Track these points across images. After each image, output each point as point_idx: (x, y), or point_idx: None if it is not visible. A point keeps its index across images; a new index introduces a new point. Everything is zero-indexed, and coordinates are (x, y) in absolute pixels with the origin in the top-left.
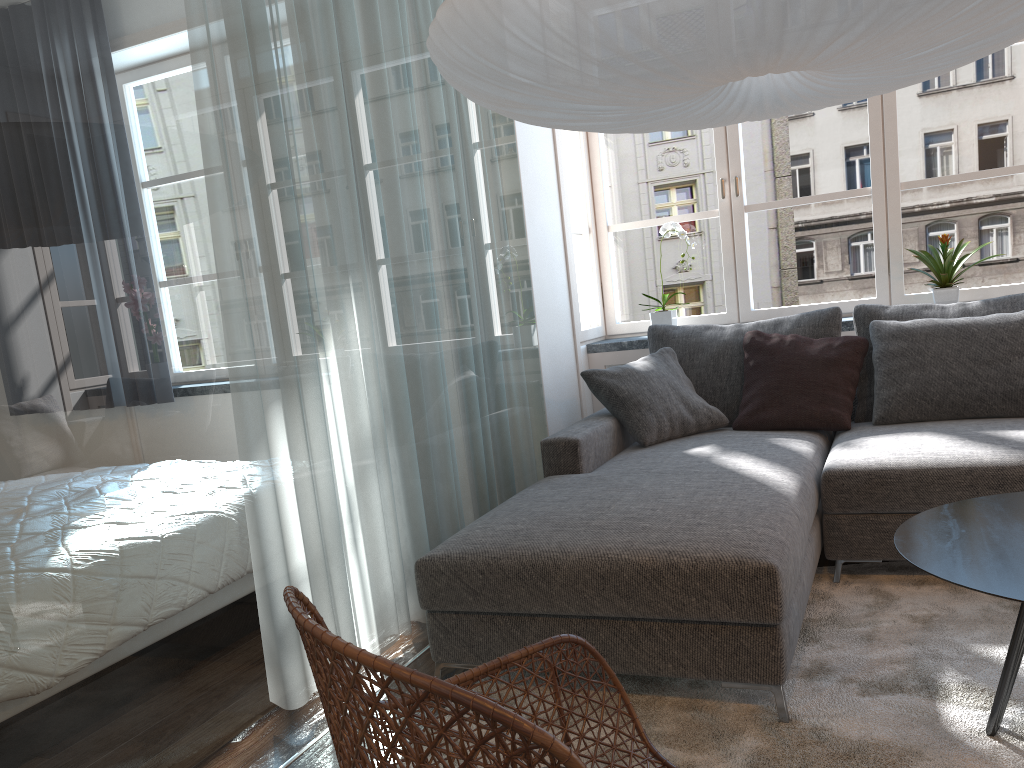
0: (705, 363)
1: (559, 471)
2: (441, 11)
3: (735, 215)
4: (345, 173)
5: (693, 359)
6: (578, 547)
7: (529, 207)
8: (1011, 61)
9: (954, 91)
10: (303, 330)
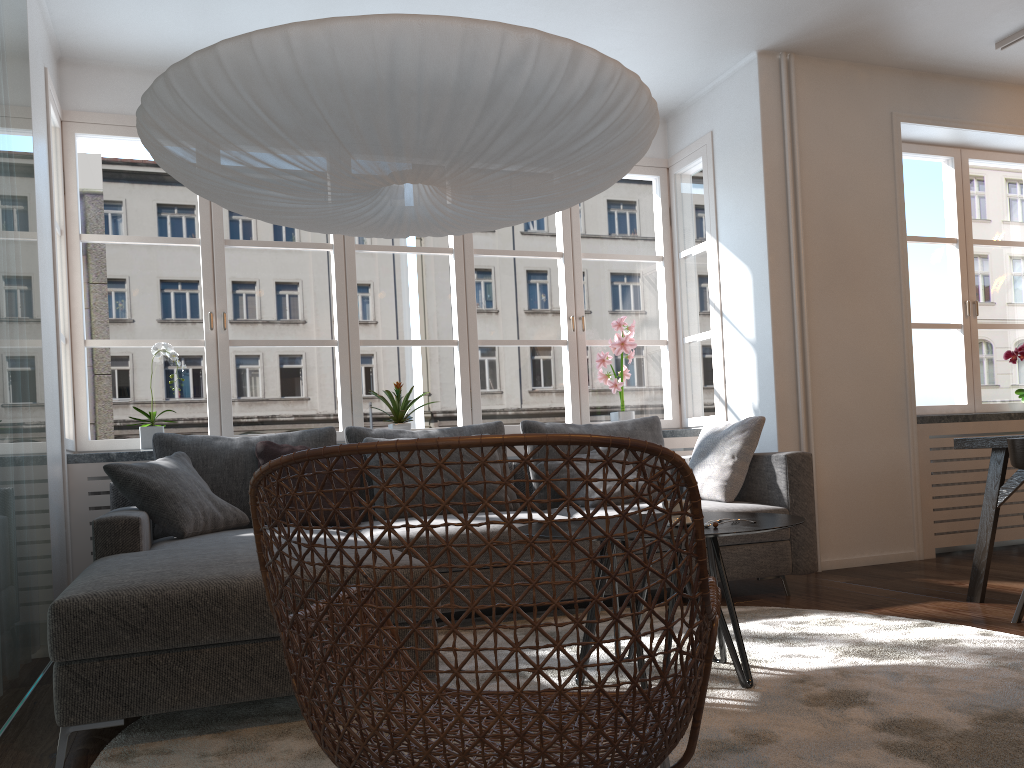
0: (220, 468)
1: (116, 551)
2: (227, 45)
3: (221, 347)
4: None
5: (207, 464)
6: (247, 573)
7: (42, 293)
8: (291, 313)
9: (247, 328)
10: None
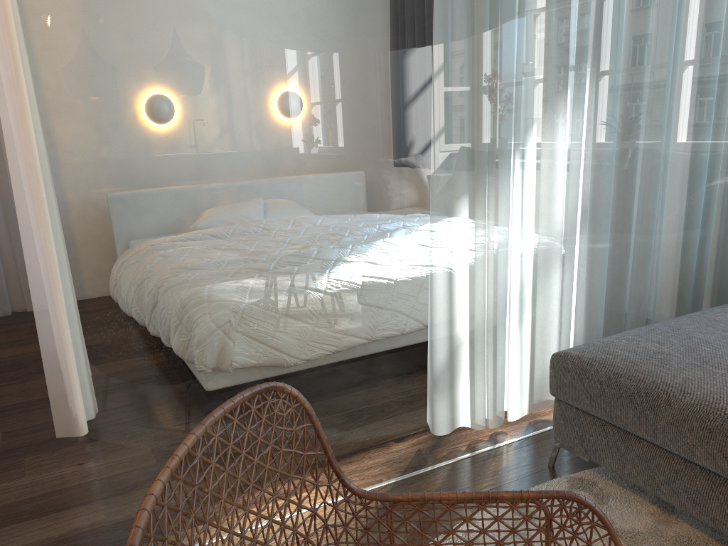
0: None
1: None
2: None
3: None
4: None
5: None
6: (700, 391)
7: None
8: None
9: None
10: (494, 136)
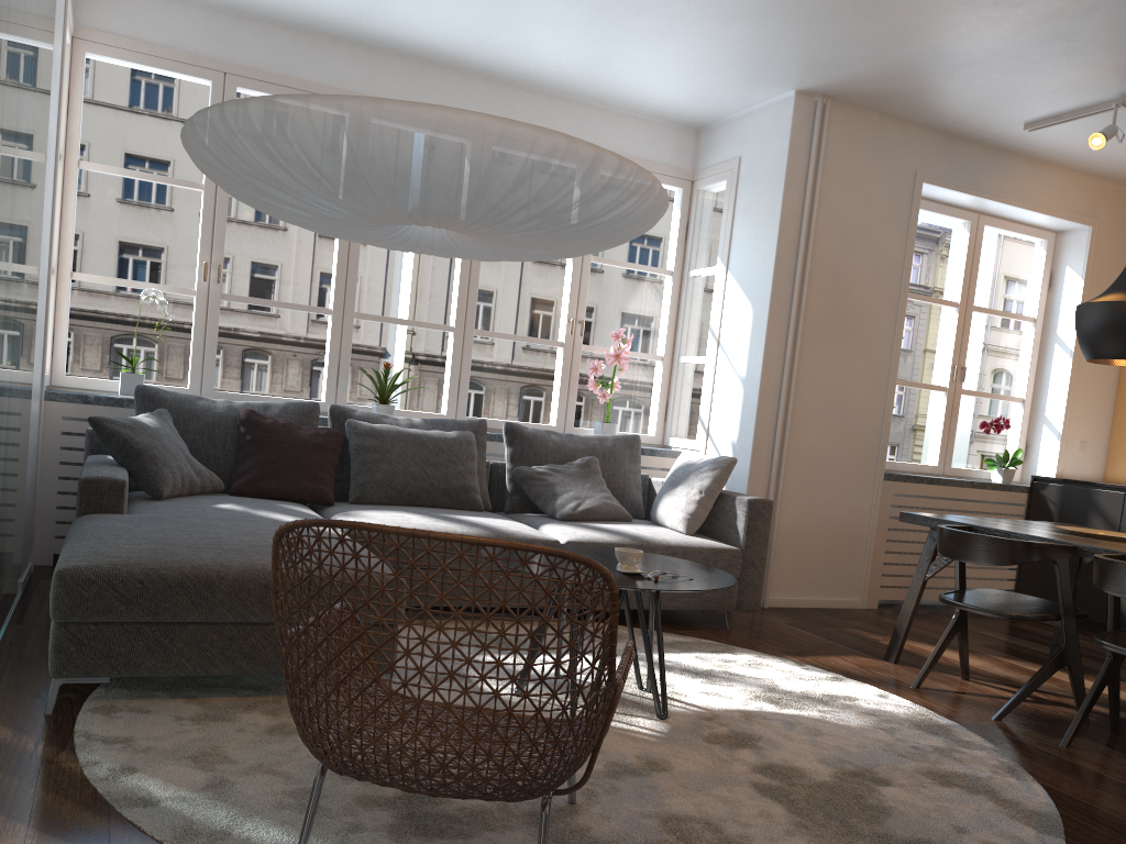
0: (201, 430)
1: (100, 510)
2: (285, 102)
3: (212, 299)
4: (7, 159)
5: (188, 425)
6: (234, 562)
7: (43, 234)
8: None
9: None
10: None
